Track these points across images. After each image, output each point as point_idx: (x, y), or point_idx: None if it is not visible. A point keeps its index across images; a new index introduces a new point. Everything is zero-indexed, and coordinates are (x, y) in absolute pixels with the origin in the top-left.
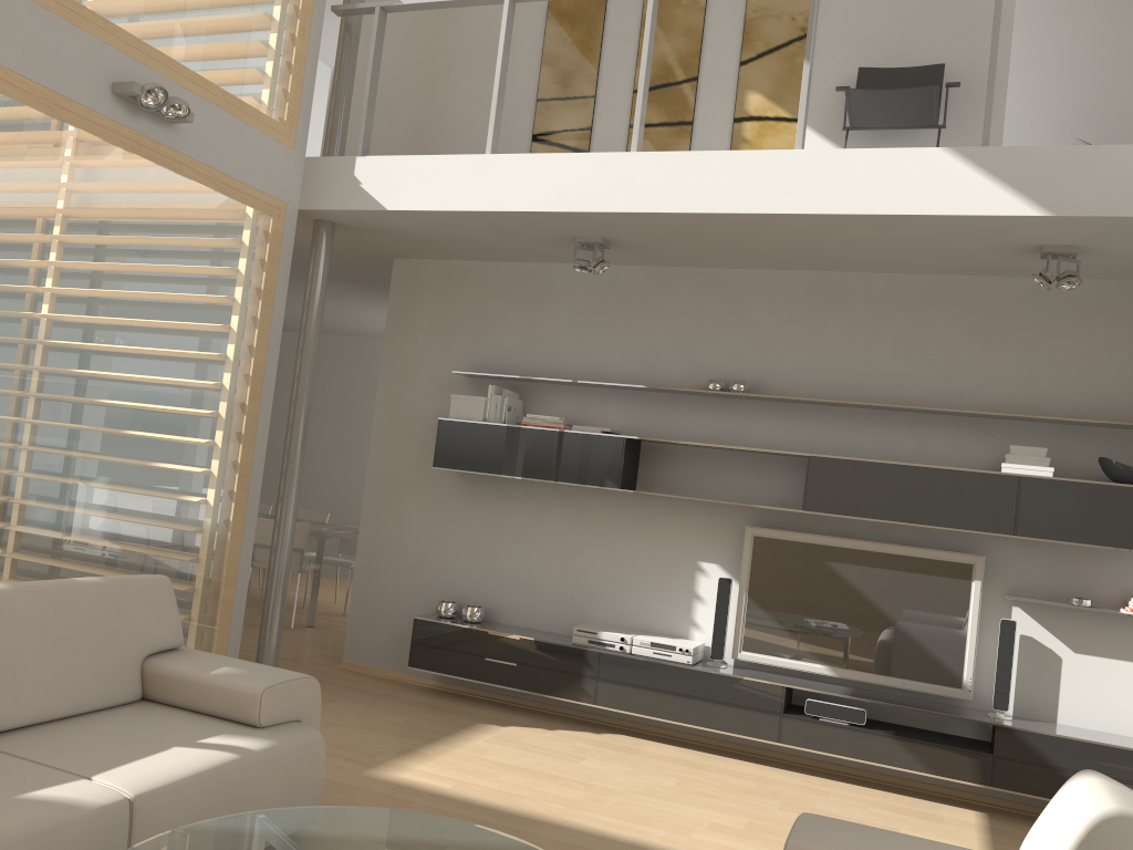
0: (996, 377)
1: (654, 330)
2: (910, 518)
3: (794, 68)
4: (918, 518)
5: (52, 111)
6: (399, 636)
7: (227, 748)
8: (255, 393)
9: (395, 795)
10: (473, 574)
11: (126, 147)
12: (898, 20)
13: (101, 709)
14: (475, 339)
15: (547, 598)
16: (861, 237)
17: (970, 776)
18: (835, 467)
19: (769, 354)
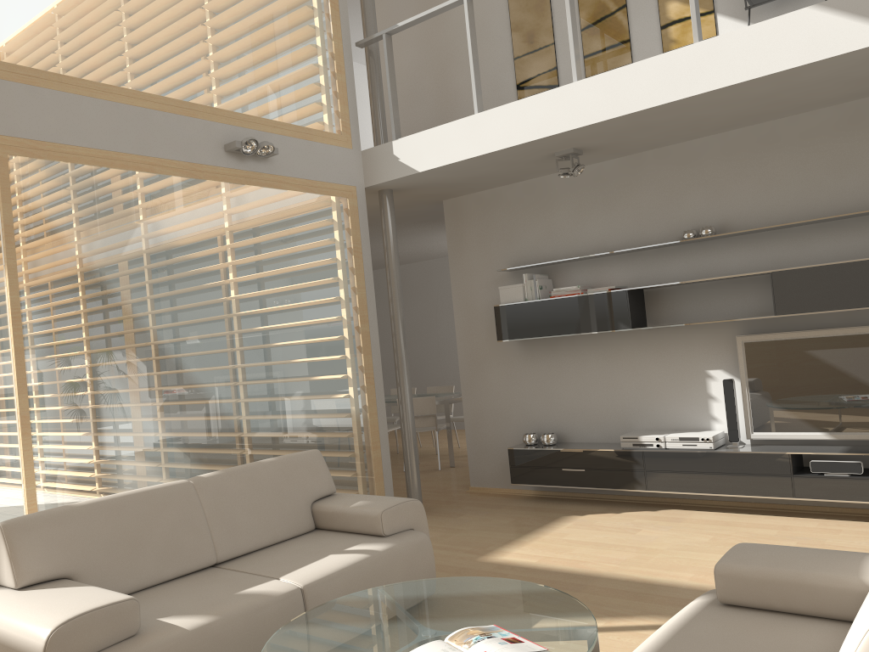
0: None
1: (635, 204)
2: (865, 303)
3: None
4: None
5: (192, 175)
6: (504, 463)
7: (362, 551)
8: (363, 318)
9: (497, 571)
10: (544, 411)
11: (242, 182)
12: None
13: (291, 538)
14: (509, 243)
15: (599, 418)
16: (768, 93)
17: None
18: (794, 276)
19: (727, 200)
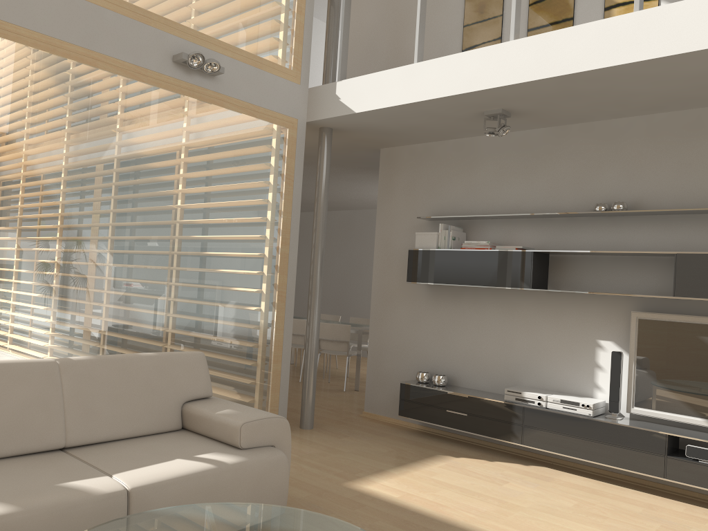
0: None
1: (554, 173)
2: None
3: None
4: None
5: (135, 77)
6: (397, 396)
7: (210, 461)
8: (285, 240)
9: (356, 500)
10: (440, 353)
11: (185, 94)
12: None
13: (153, 434)
14: (432, 194)
15: (489, 368)
16: (701, 73)
17: None
18: (699, 261)
19: (643, 180)
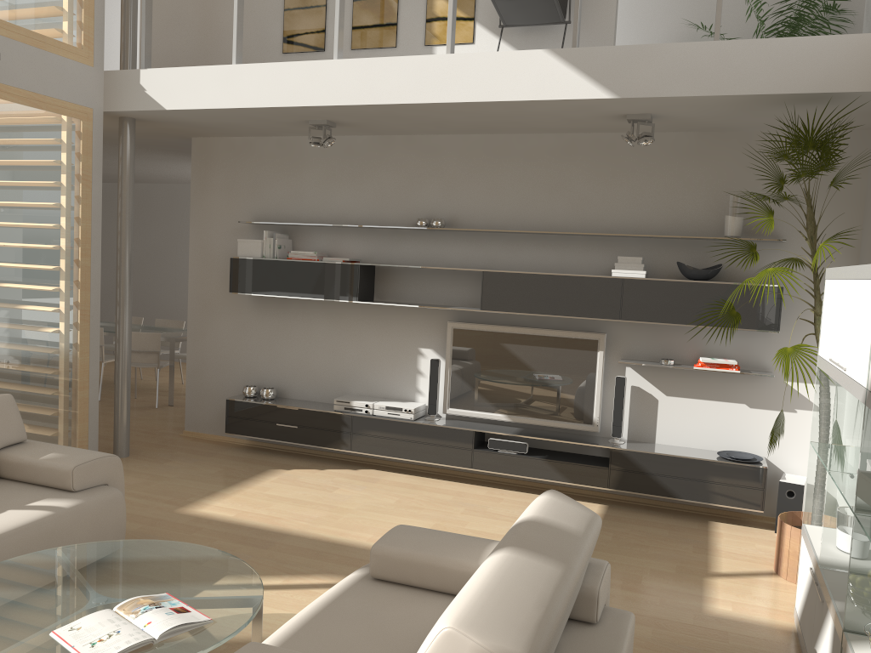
0: (613, 207)
1: (379, 183)
2: (551, 311)
3: None
4: (557, 311)
5: None
6: (222, 411)
7: (46, 508)
8: (85, 251)
9: (192, 524)
10: (267, 366)
11: None
12: None
13: None
14: (255, 195)
15: (319, 379)
16: (502, 114)
17: (594, 482)
18: (501, 278)
19: (459, 197)
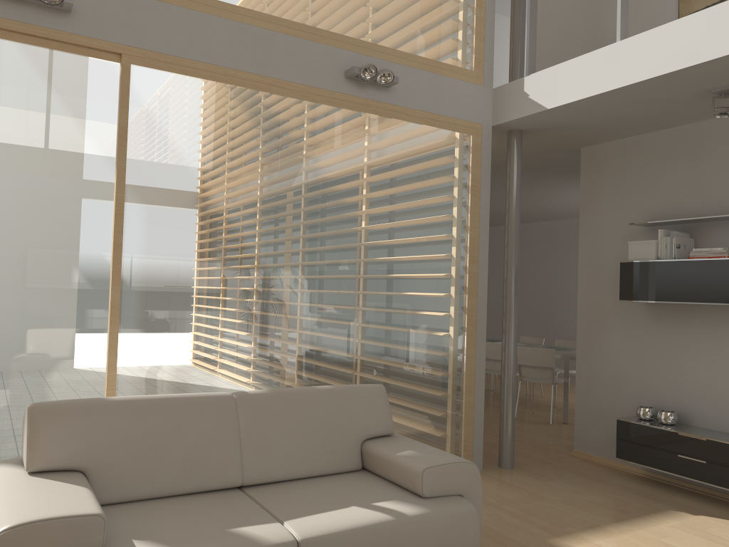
0: None
1: None
2: None
3: None
4: None
5: (308, 97)
6: (613, 433)
7: (387, 511)
8: (472, 258)
9: None
10: (666, 385)
11: (359, 110)
12: None
13: (332, 474)
14: (648, 195)
15: None
16: None
17: None
18: None
19: None
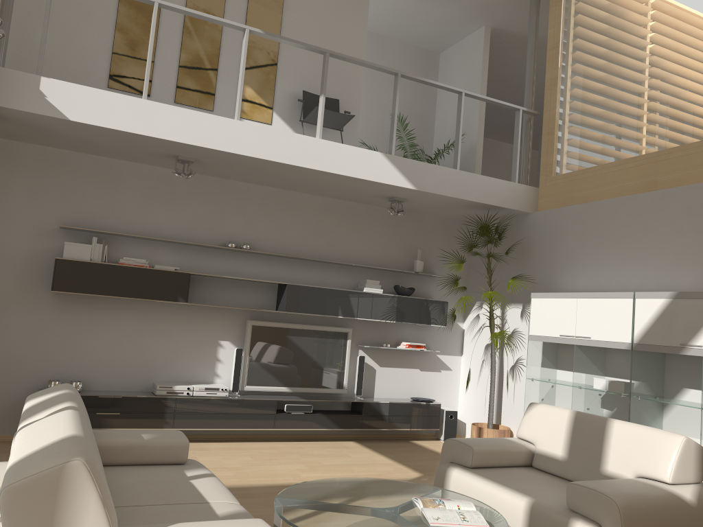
0: (354, 248)
1: (192, 210)
2: (331, 313)
3: (269, 79)
4: (335, 313)
5: None
6: (4, 410)
7: (207, 475)
8: None
9: None
10: (67, 361)
11: None
12: (317, 71)
13: None
14: (66, 203)
15: (124, 370)
16: (330, 182)
17: (354, 426)
18: (300, 290)
19: (256, 229)
